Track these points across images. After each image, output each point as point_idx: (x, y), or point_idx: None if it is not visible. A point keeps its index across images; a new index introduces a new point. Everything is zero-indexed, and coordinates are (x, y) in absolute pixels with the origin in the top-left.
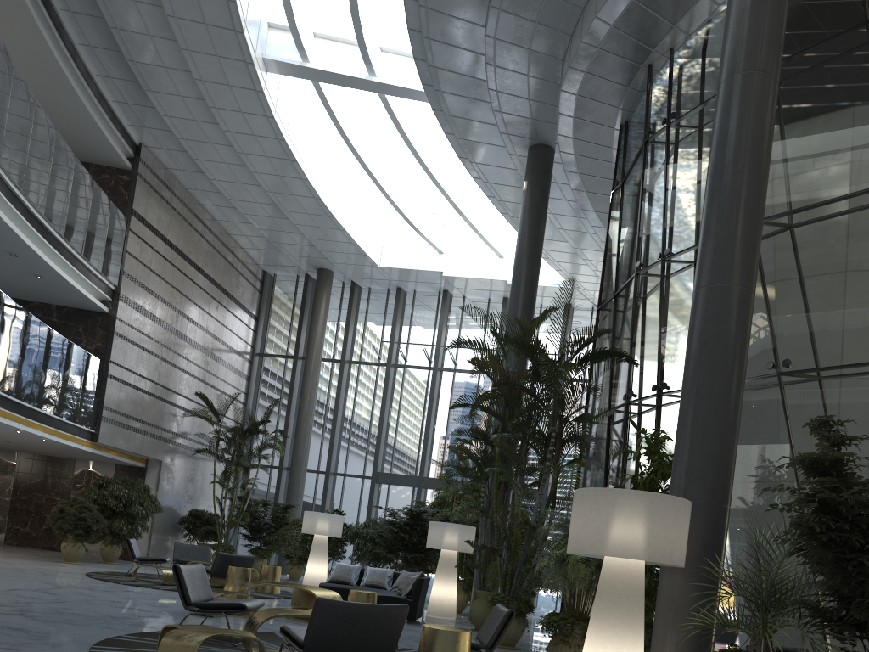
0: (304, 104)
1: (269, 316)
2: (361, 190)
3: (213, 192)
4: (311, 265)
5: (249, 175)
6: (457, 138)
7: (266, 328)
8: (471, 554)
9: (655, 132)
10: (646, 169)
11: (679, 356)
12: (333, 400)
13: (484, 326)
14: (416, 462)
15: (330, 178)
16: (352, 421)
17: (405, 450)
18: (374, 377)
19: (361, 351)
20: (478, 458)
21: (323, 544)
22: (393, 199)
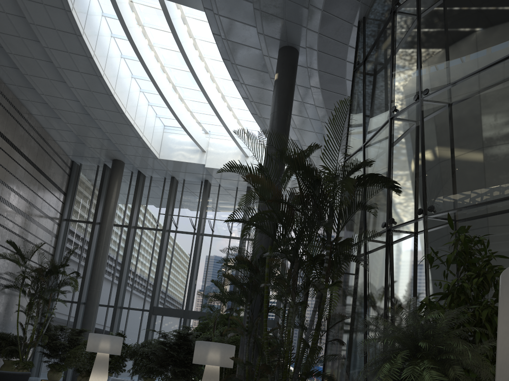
0: (100, 17)
1: (75, 193)
2: (146, 100)
3: (27, 88)
4: (107, 156)
5: (55, 71)
6: (223, 39)
7: (72, 201)
8: (229, 369)
9: (404, 1)
10: (396, 32)
11: (447, 179)
12: (122, 254)
13: (234, 205)
14: (183, 299)
15: (121, 83)
16: (136, 269)
17: (175, 291)
18: (153, 238)
19: (144, 219)
20: (242, 284)
21: (104, 360)
22: (170, 103)
